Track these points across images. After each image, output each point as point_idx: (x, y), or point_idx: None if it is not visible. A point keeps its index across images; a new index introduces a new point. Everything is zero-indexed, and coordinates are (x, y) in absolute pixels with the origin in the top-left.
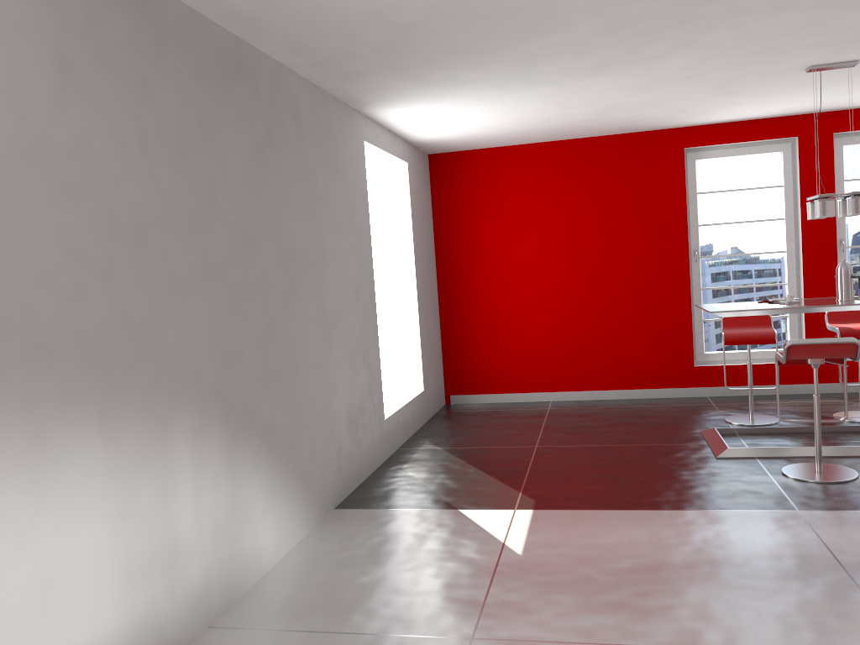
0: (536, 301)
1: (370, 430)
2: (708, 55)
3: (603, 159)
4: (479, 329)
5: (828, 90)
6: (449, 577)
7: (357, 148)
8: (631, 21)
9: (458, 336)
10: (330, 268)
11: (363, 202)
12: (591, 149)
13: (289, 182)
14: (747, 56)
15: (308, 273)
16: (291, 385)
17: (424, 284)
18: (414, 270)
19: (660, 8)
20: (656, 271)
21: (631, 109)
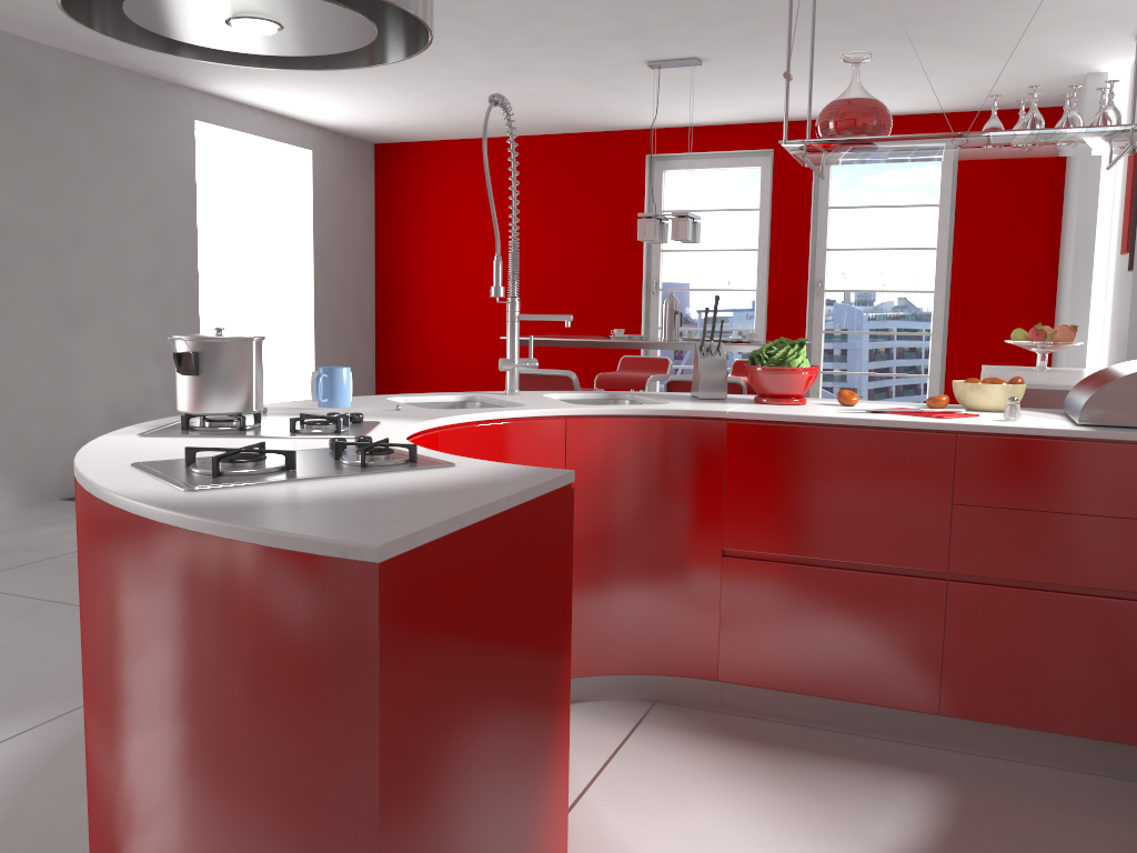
0: (476, 327)
1: None
2: (484, 44)
3: (557, 162)
4: (416, 354)
5: (744, 92)
6: (32, 550)
7: (176, 127)
8: None
9: (393, 359)
10: (88, 251)
11: (182, 188)
12: (546, 150)
13: (2, 155)
14: (536, 47)
15: (34, 252)
16: None
17: (337, 293)
18: (312, 274)
19: None
20: (605, 302)
21: (525, 102)
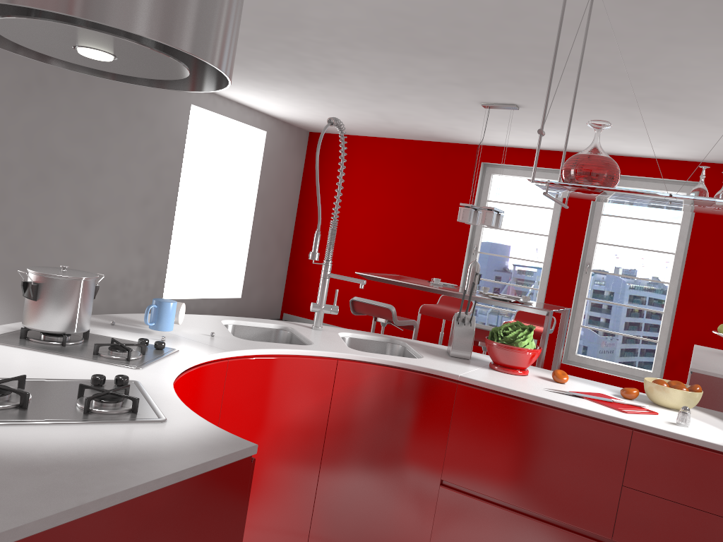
0: (354, 257)
1: (136, 299)
2: (372, 79)
3: (422, 159)
4: (313, 269)
5: (549, 130)
6: None
7: (178, 107)
8: (254, 40)
9: (298, 270)
10: (106, 178)
11: (175, 145)
12: (416, 150)
13: (60, 112)
14: (406, 84)
15: (70, 174)
16: (22, 238)
17: (269, 223)
18: (254, 209)
19: (257, 33)
20: (440, 255)
21: (402, 119)
